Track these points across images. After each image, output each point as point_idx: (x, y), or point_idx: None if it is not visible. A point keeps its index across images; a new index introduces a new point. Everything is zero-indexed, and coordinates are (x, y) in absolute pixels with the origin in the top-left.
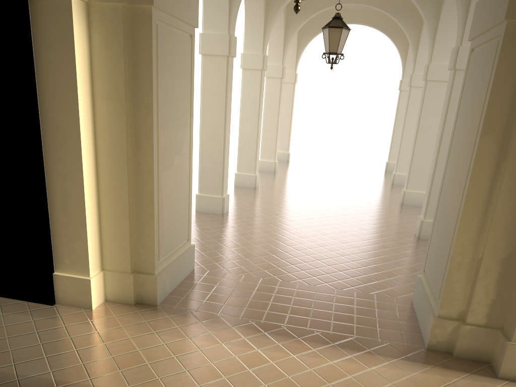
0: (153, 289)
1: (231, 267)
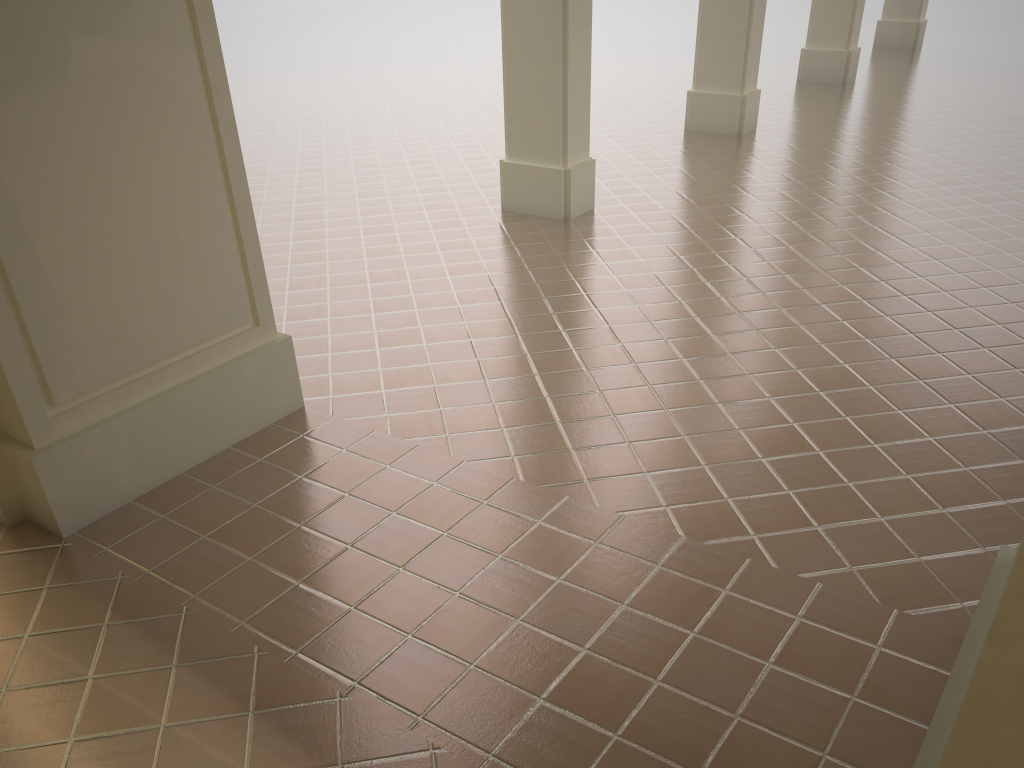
0: (41, 493)
1: (412, 409)
